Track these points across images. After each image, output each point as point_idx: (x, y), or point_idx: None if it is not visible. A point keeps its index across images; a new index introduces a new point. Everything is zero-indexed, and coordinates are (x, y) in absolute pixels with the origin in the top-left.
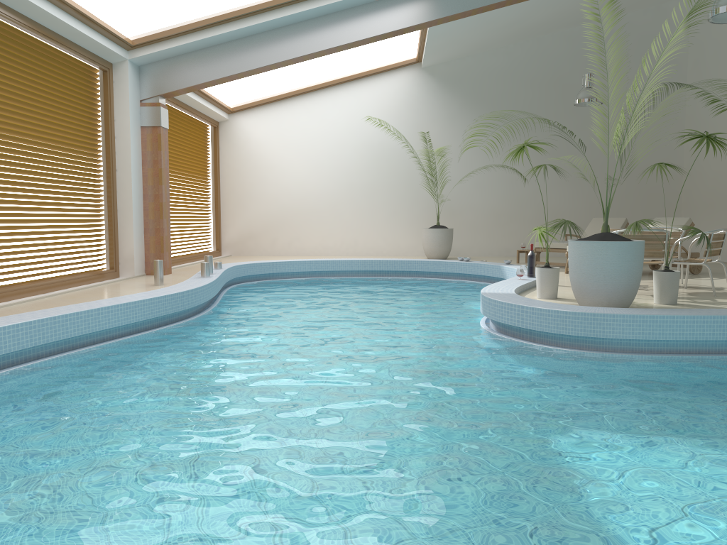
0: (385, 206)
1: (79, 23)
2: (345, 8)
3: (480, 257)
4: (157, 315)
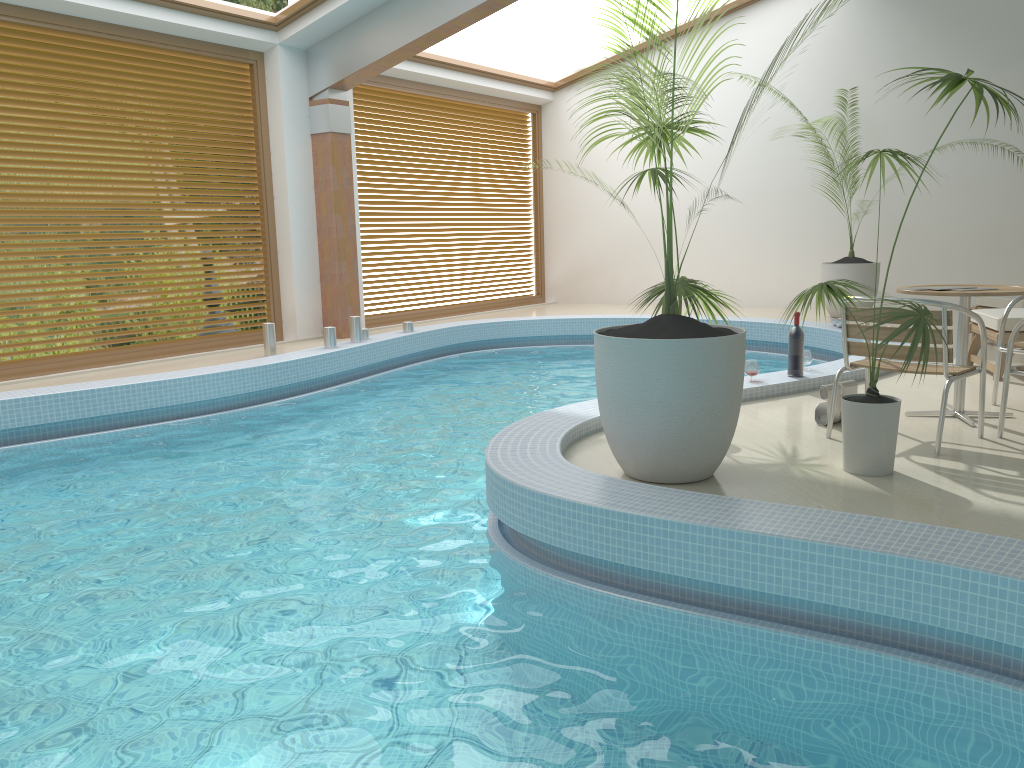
0: (781, 223)
1: (160, 10)
2: None
3: None
4: (142, 407)
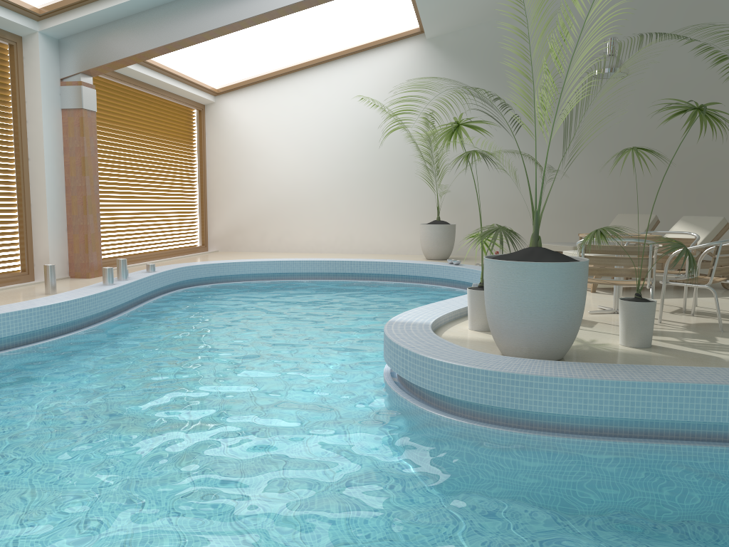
0: (384, 197)
1: None
2: None
3: None
4: None
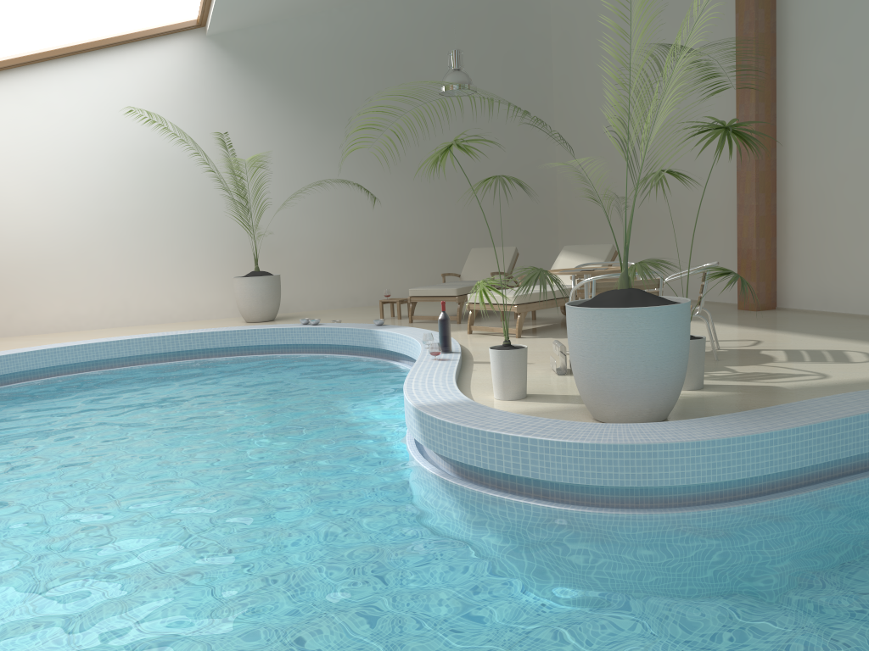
0: (169, 246)
1: None
2: None
3: (319, 311)
4: None
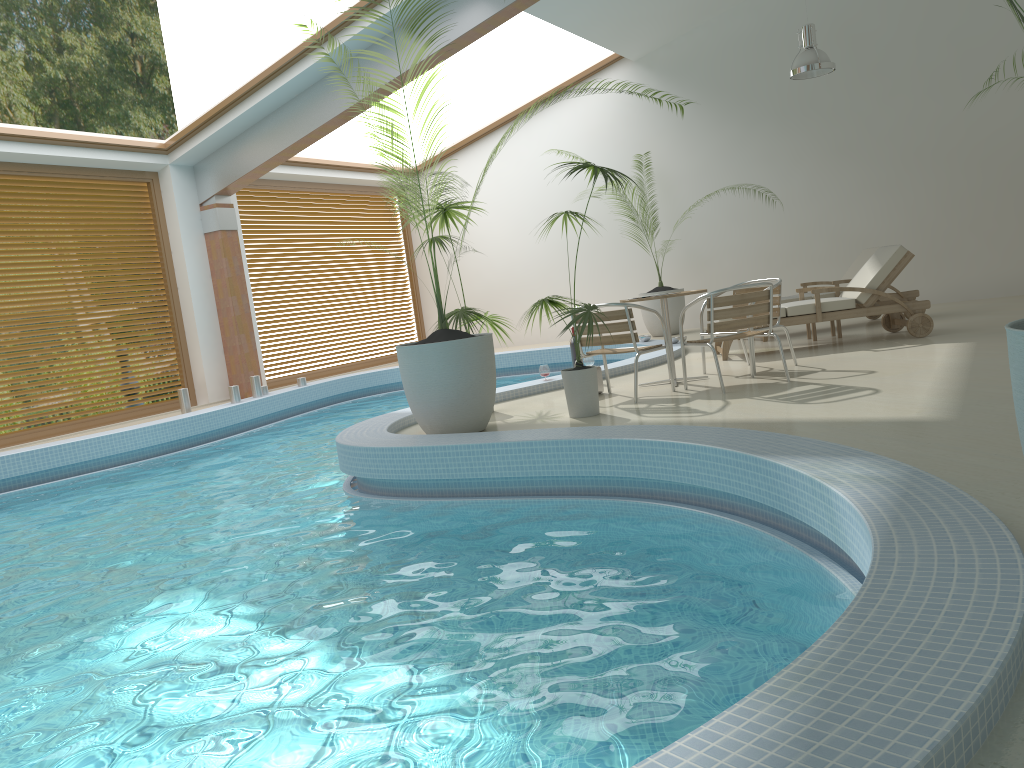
0: (610, 265)
1: (70, 149)
2: (366, 45)
3: None
4: (86, 459)
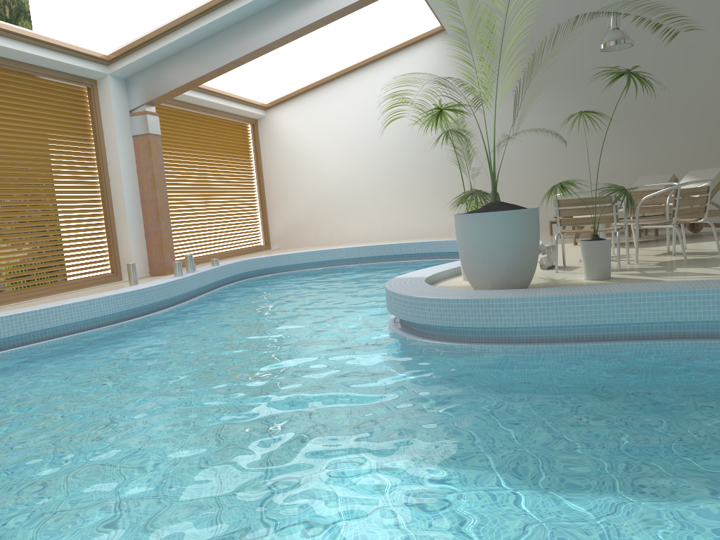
0: (423, 185)
1: (36, 48)
2: None
3: None
4: (79, 319)
